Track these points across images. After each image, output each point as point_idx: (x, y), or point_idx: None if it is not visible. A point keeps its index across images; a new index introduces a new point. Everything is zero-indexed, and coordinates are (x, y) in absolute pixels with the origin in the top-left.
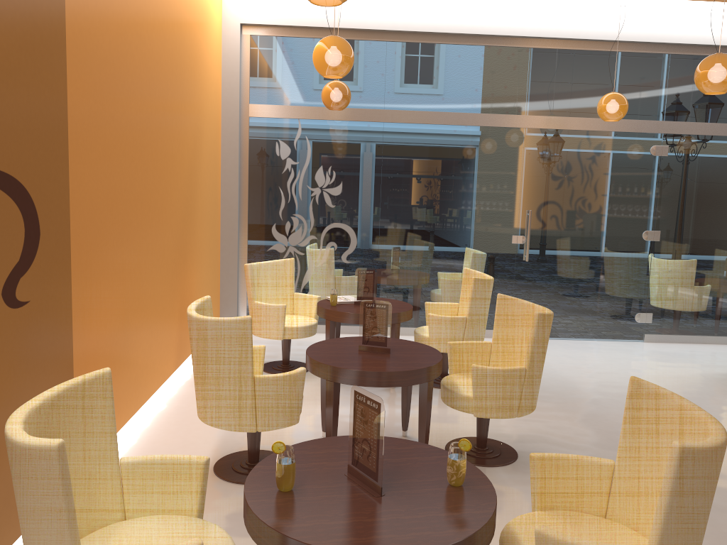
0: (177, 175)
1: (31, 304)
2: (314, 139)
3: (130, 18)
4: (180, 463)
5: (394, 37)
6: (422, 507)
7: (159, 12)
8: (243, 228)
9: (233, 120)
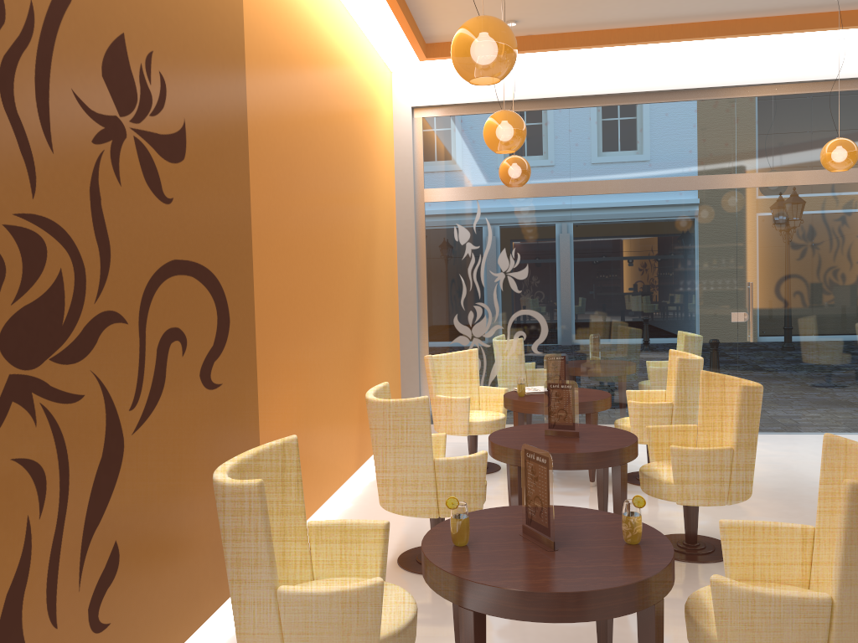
0: (352, 266)
1: (223, 387)
2: (494, 220)
3: (303, 115)
4: (362, 527)
5: (577, 103)
6: (594, 559)
7: (330, 106)
8: (422, 321)
9: (408, 207)
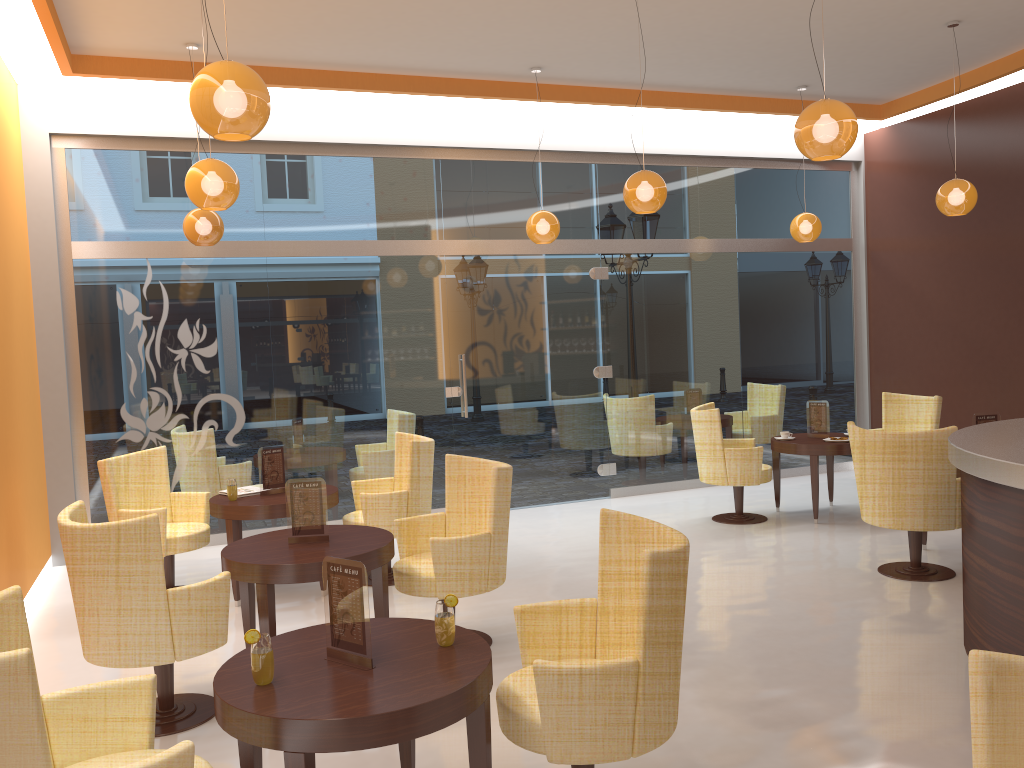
0: None
1: None
2: (171, 284)
3: None
4: (121, 688)
5: (269, 149)
6: (418, 669)
7: None
8: (76, 415)
9: (50, 264)
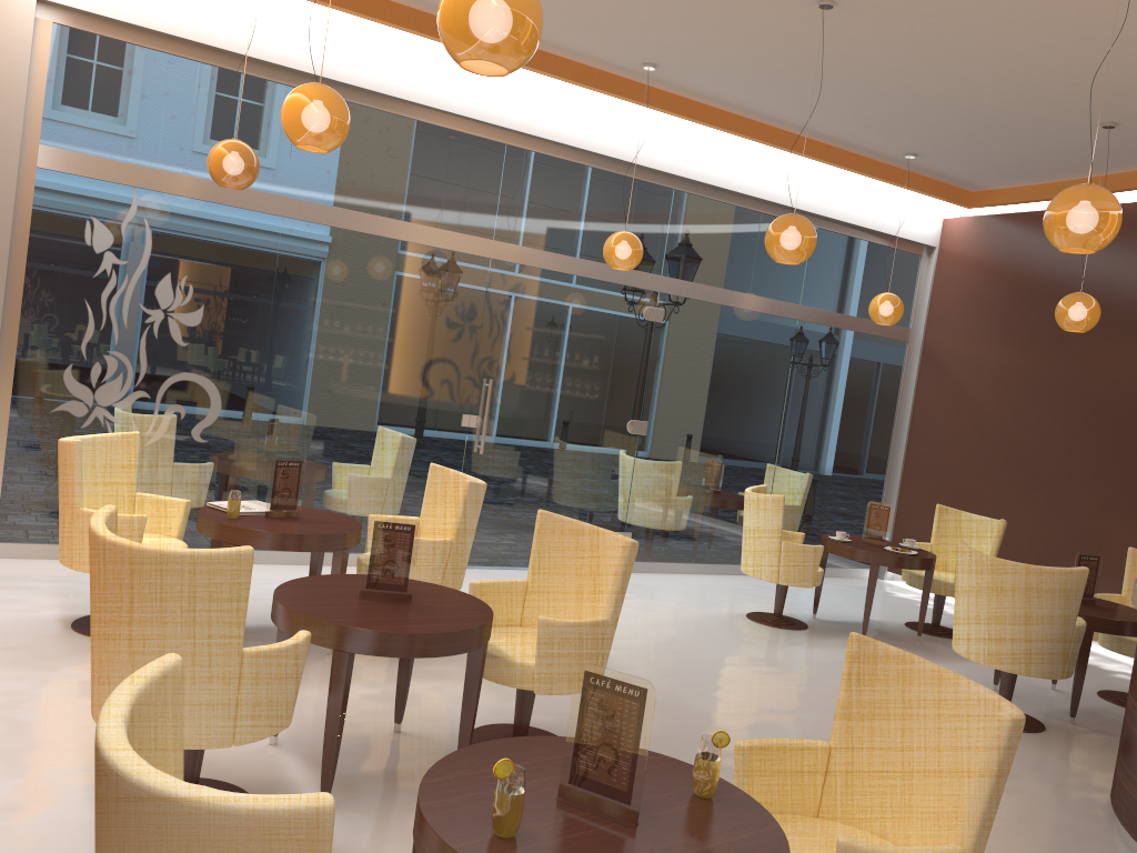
0: None
1: None
2: (159, 226)
3: None
4: None
5: None
6: (700, 833)
7: None
8: (5, 368)
9: (7, 168)
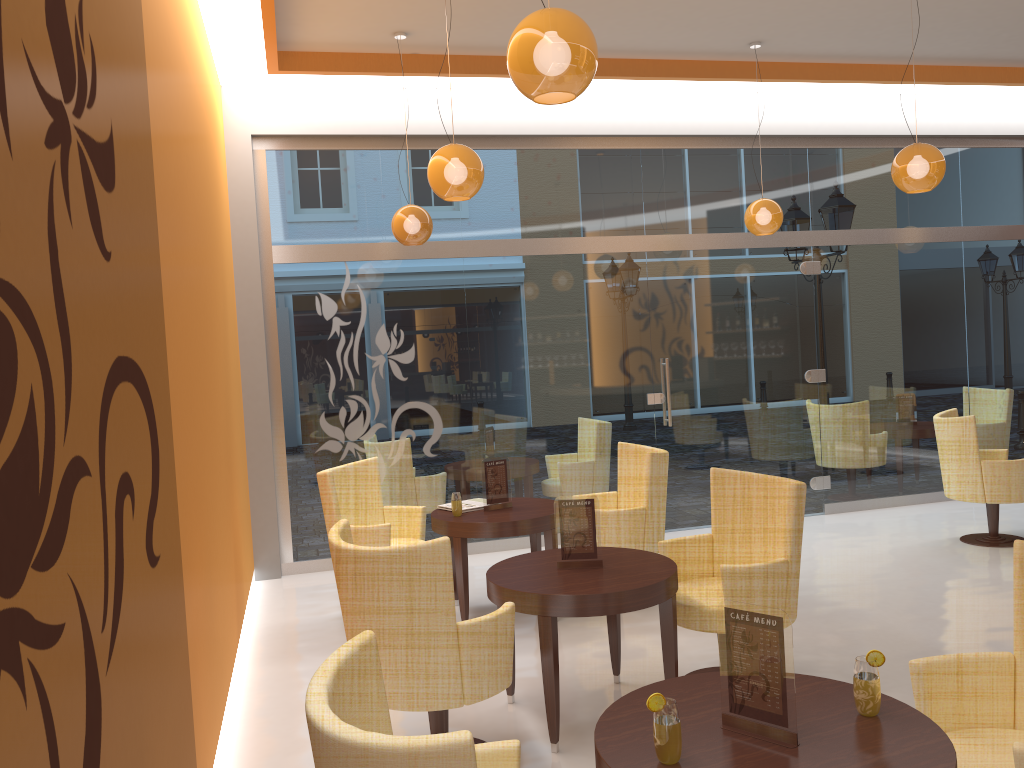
0: (219, 353)
1: (161, 560)
2: (369, 288)
3: (181, 132)
4: (482, 756)
5: (466, 144)
6: (861, 750)
7: (194, 123)
8: (277, 424)
9: (252, 270)
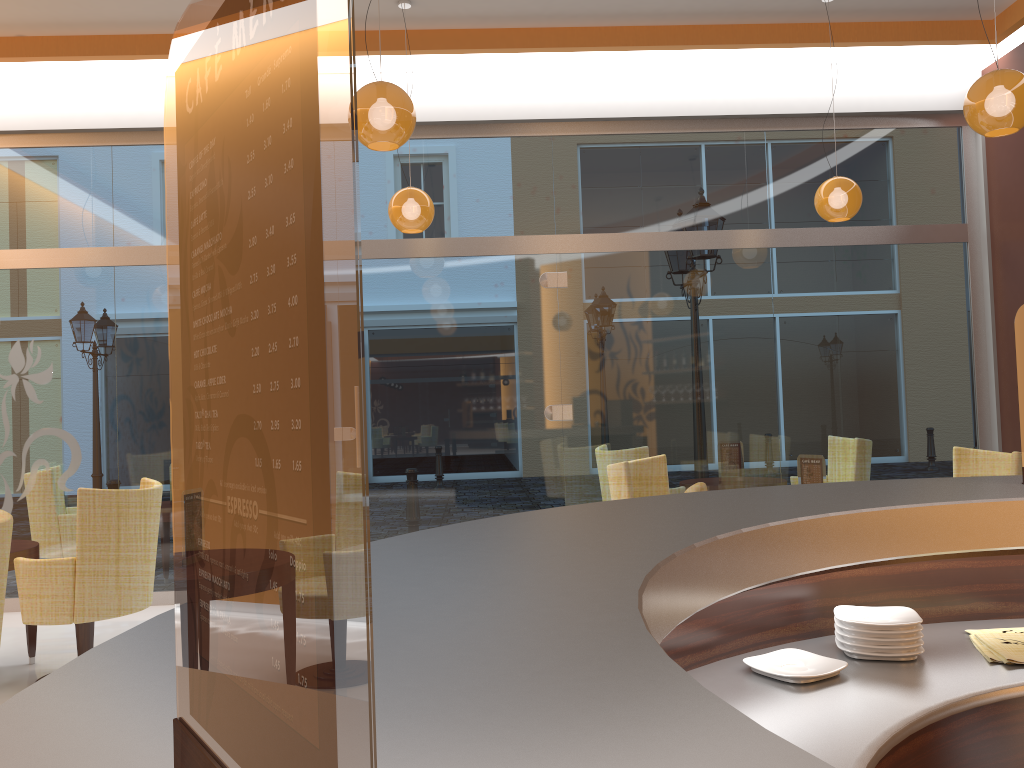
0: None
1: None
2: (4, 299)
3: None
4: None
5: (122, 139)
6: None
7: None
8: None
9: None
